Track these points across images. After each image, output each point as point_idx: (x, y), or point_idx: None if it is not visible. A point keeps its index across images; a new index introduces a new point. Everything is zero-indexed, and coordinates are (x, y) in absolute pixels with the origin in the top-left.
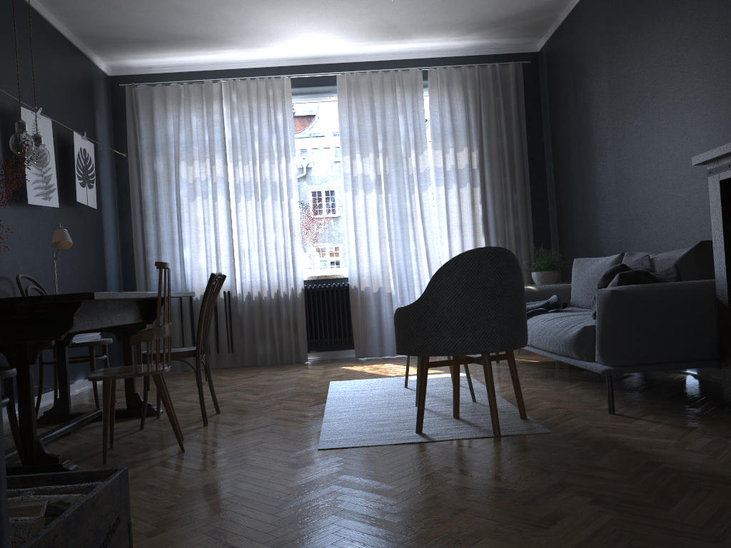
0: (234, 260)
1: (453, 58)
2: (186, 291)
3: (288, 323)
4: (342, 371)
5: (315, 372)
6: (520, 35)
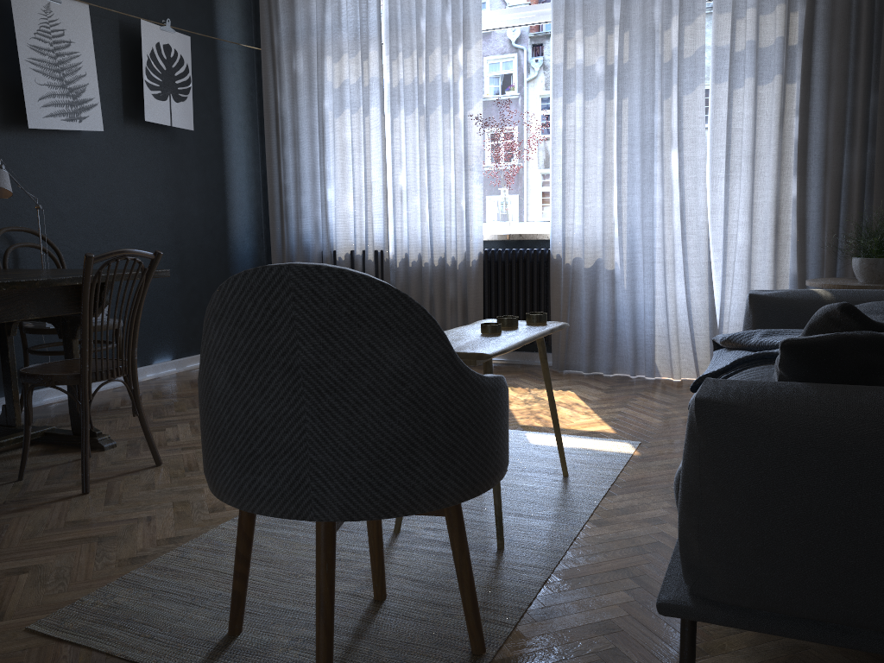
0: (387, 206)
1: None
2: (328, 247)
3: (456, 305)
4: None
5: None
6: None
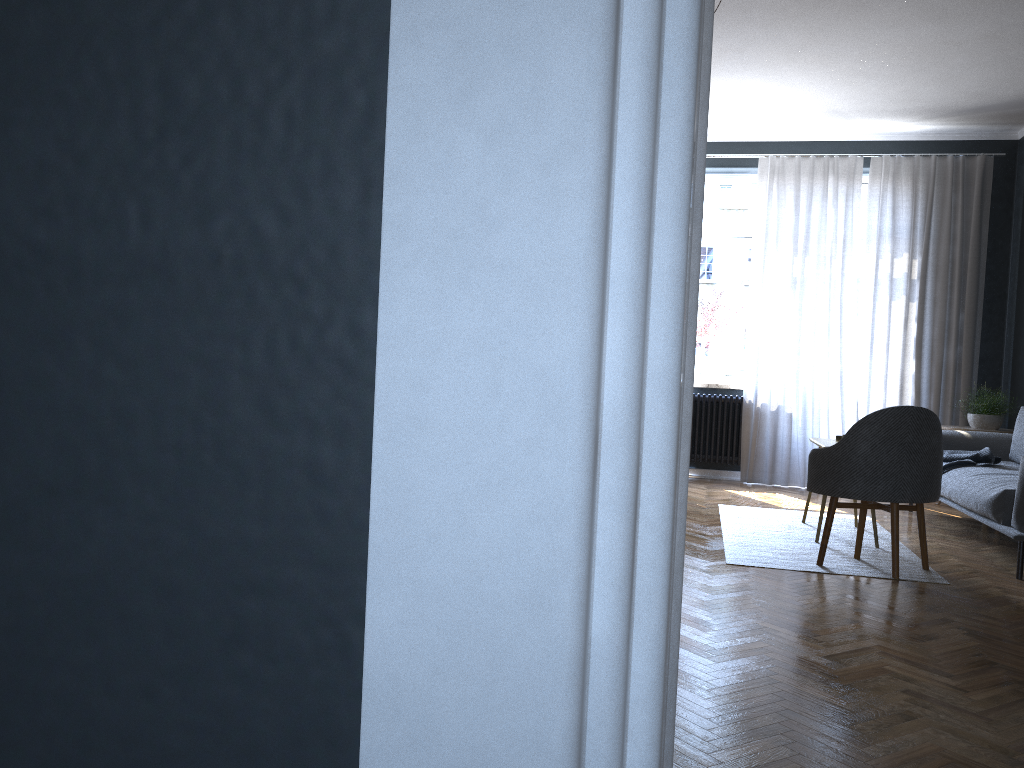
0: None
1: (905, 142)
2: None
3: None
4: (728, 494)
5: (698, 492)
6: (996, 122)
